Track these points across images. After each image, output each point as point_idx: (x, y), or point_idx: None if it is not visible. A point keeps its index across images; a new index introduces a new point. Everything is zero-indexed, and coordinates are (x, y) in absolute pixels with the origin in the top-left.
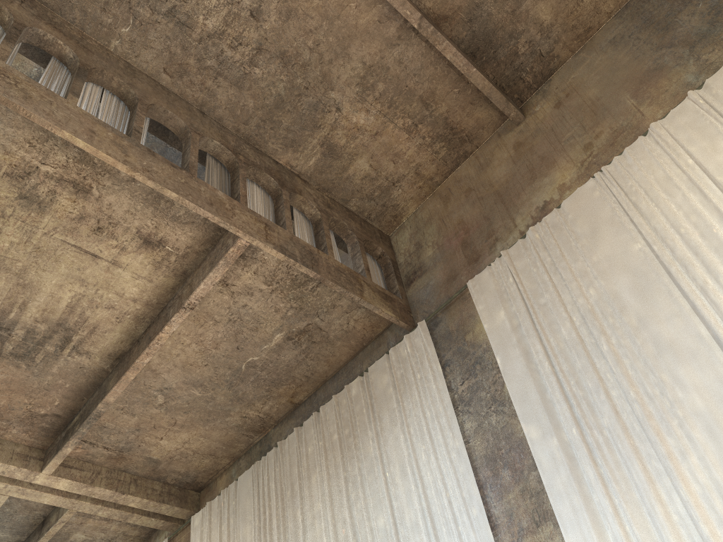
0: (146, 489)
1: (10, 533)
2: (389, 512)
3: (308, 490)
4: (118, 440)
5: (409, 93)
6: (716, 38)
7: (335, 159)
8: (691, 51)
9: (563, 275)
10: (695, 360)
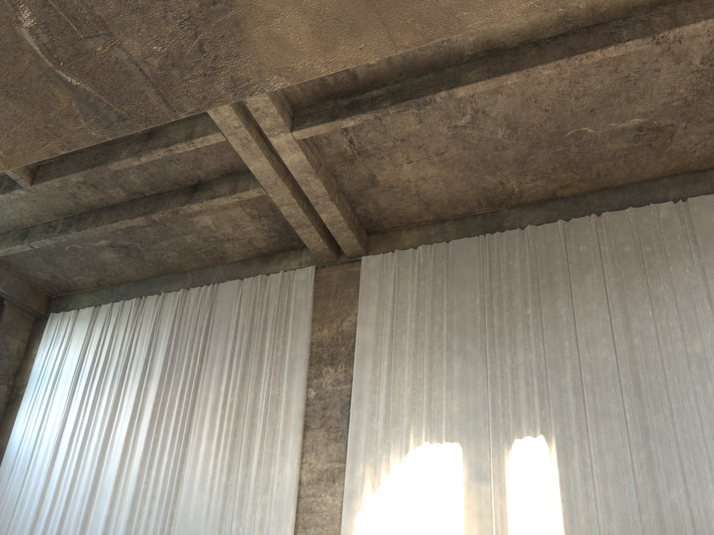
0: (343, 207)
1: (143, 180)
2: None
3: (579, 287)
4: (373, 140)
5: None
6: None
7: None
8: None
9: None
10: None
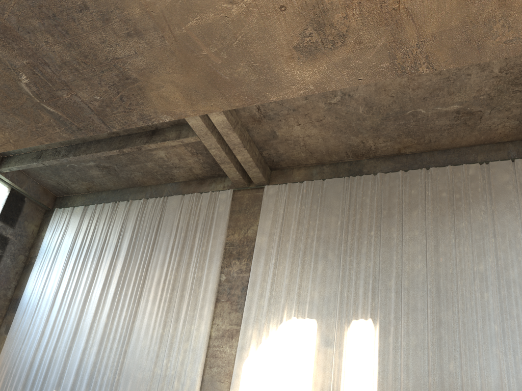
0: (252, 151)
1: None
2: (493, 265)
3: (408, 219)
4: (273, 109)
5: None
6: None
7: None
8: None
9: None
10: None
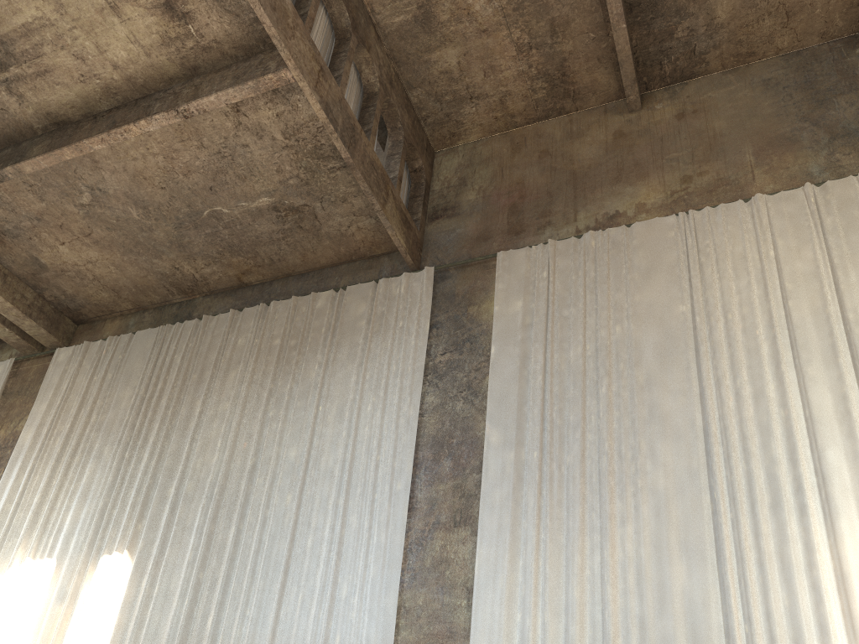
0: (14, 292)
1: None
2: (306, 448)
3: (221, 385)
4: (7, 219)
5: (544, 8)
6: (857, 143)
7: (425, 31)
8: (830, 142)
9: (598, 298)
10: (678, 442)
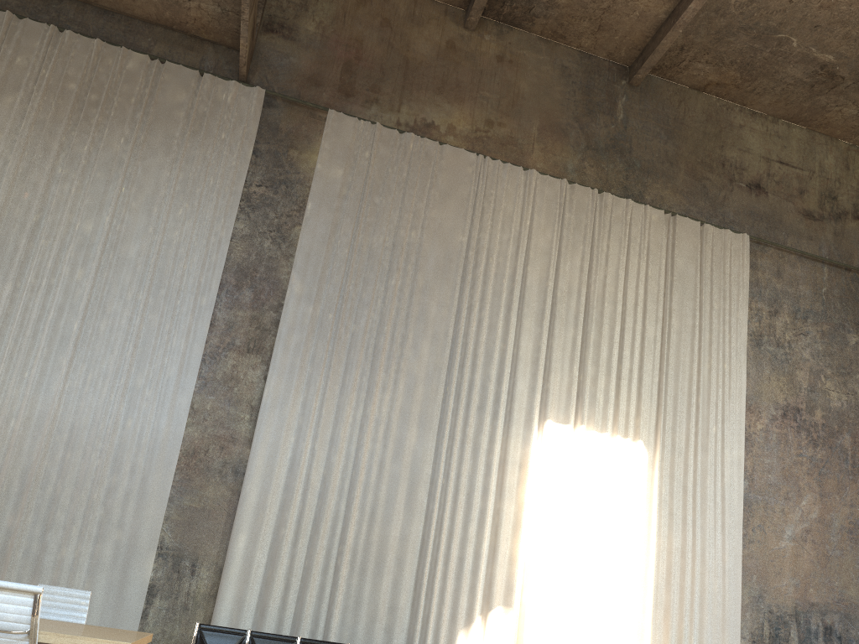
0: None
1: None
2: (107, 229)
3: None
4: None
5: None
6: (599, 161)
7: None
8: (585, 149)
9: (405, 200)
10: (434, 343)
